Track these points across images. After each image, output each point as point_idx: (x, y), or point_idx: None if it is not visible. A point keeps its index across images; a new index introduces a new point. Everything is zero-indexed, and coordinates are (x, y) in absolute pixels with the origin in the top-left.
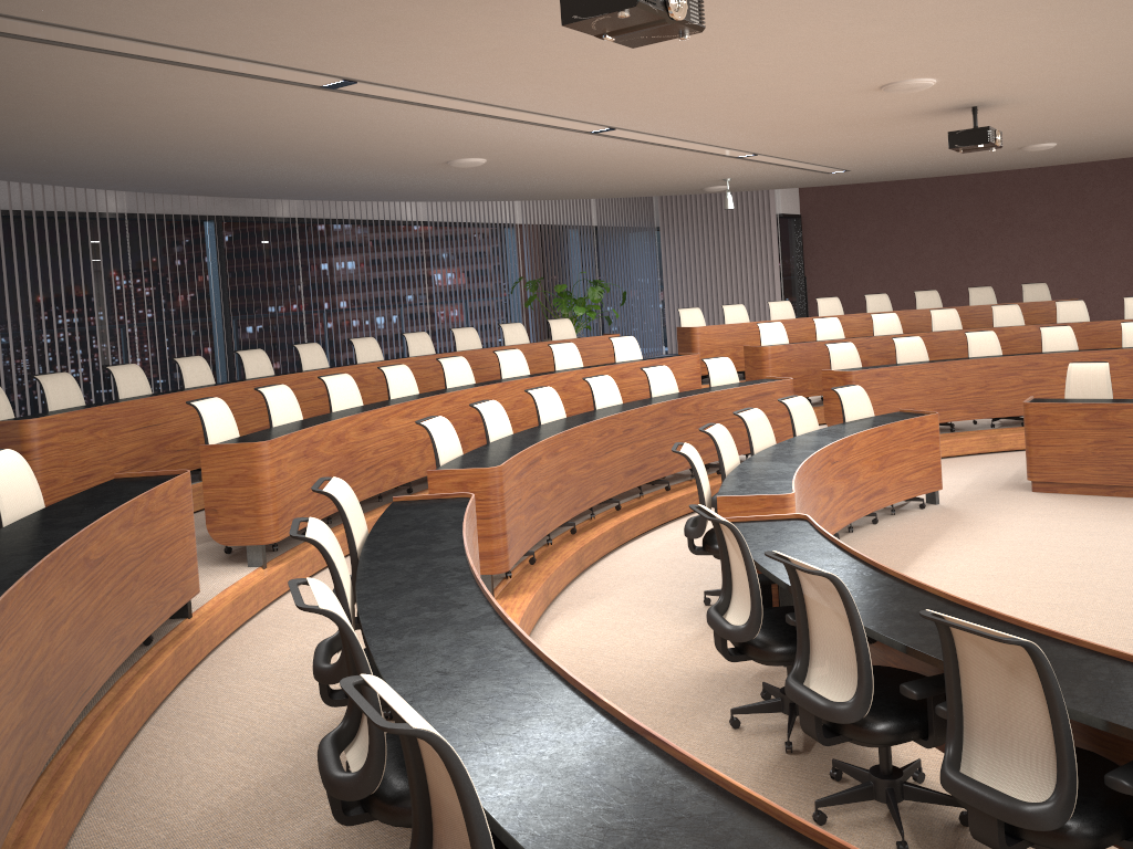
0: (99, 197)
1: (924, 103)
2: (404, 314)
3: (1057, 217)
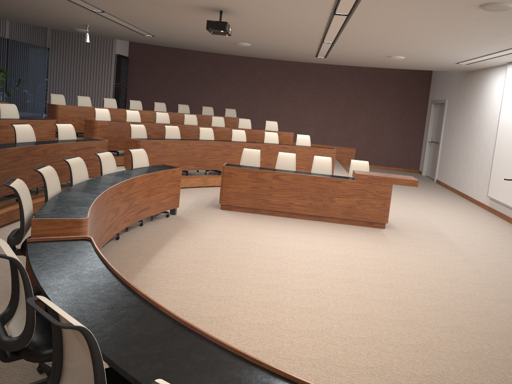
0: None
1: (197, 0)
2: None
3: (243, 80)
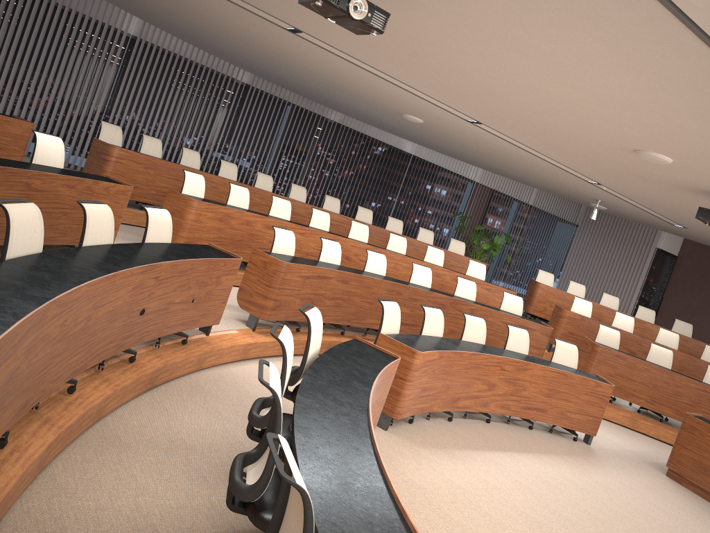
0: (237, 70)
1: (684, 179)
2: (381, 202)
3: None
